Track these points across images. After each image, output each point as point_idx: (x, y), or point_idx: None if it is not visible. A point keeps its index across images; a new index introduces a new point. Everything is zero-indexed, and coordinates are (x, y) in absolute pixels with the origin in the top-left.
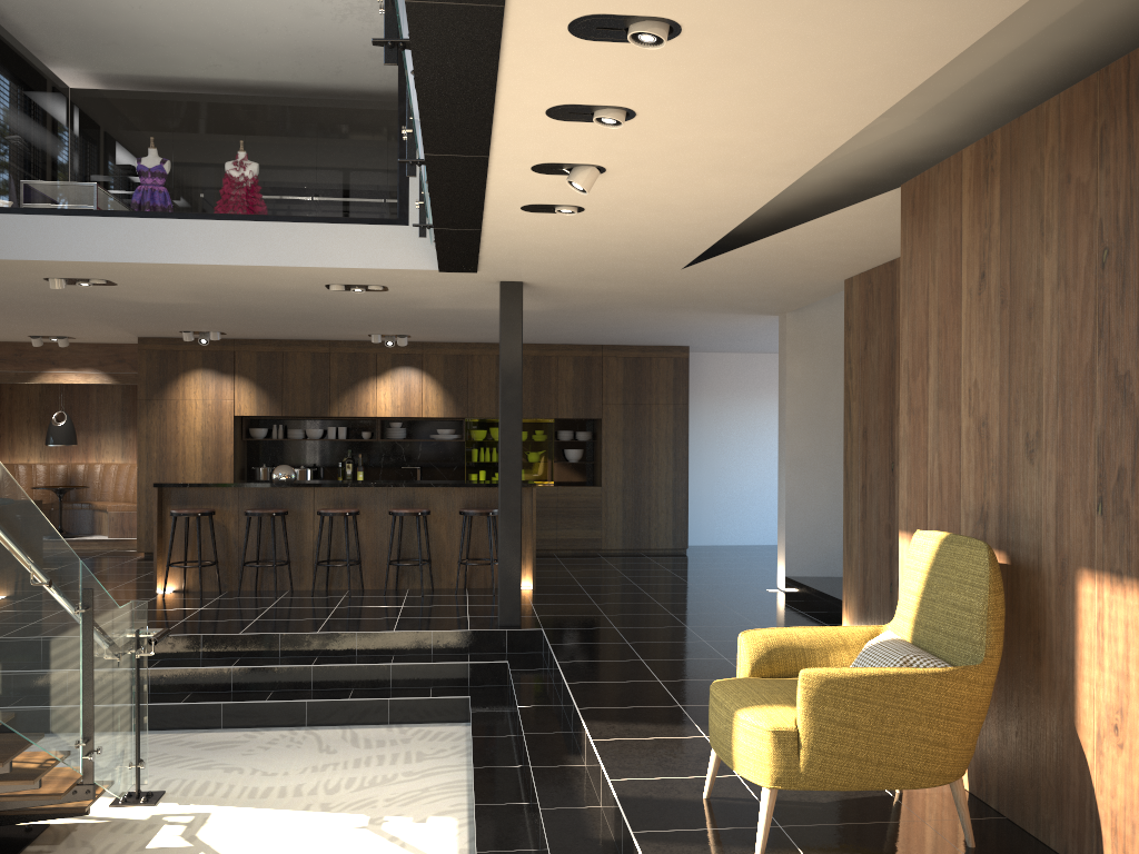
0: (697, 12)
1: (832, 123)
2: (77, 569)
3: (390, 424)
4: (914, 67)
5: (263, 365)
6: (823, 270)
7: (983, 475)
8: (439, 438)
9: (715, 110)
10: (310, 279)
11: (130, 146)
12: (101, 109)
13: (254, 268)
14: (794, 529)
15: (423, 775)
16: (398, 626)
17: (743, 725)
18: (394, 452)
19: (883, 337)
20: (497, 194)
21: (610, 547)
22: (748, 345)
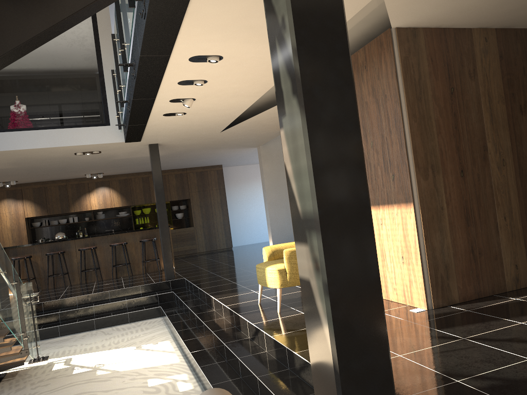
0: (228, 53)
1: (270, 79)
2: (11, 267)
3: (97, 212)
4: None
5: (36, 193)
6: (272, 128)
7: None
8: (120, 216)
9: (233, 78)
10: (69, 151)
11: None
12: None
13: (46, 148)
14: (274, 229)
15: (150, 333)
16: (125, 286)
17: (268, 271)
18: (100, 225)
19: None
20: (155, 110)
21: (200, 251)
22: (245, 161)
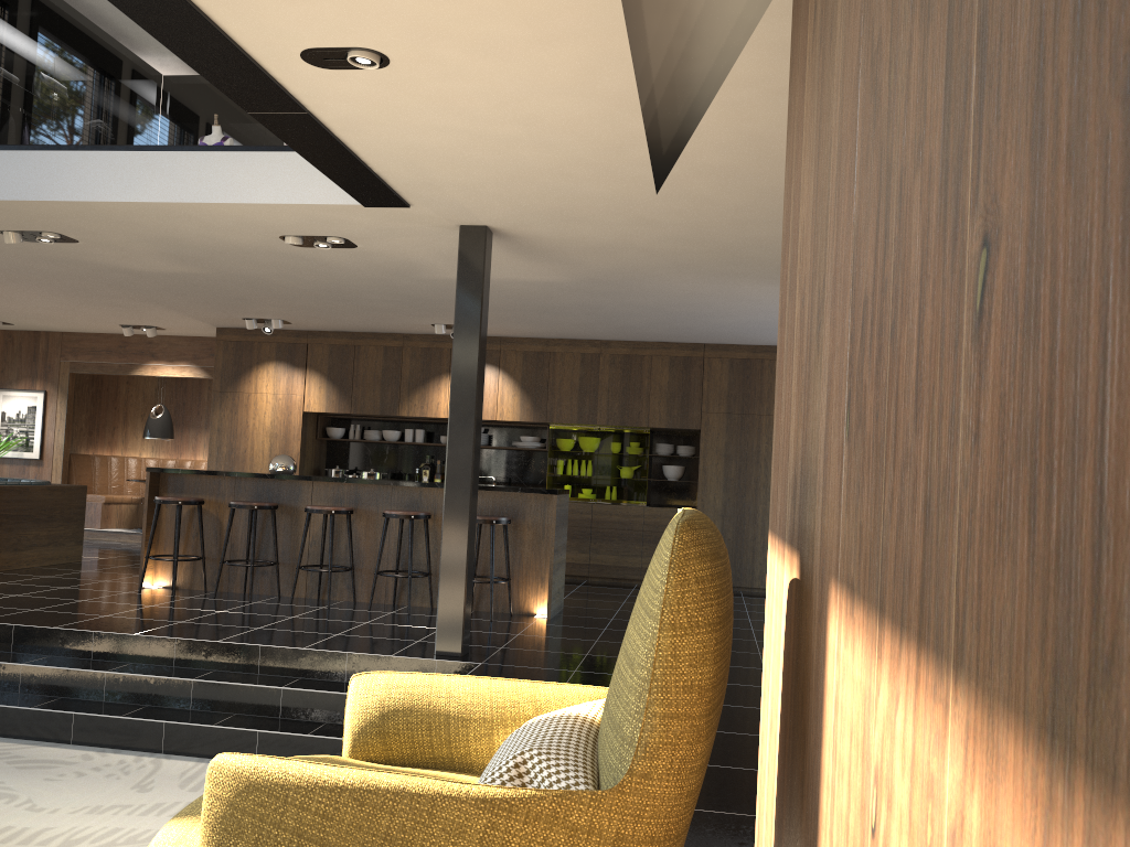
0: None
1: None
2: None
3: None
4: None
5: (334, 358)
6: None
7: (799, 403)
8: (521, 446)
9: None
10: (251, 227)
11: None
12: None
13: (167, 207)
14: None
15: None
16: (319, 643)
17: None
18: None
19: None
20: (235, 25)
21: None
22: None
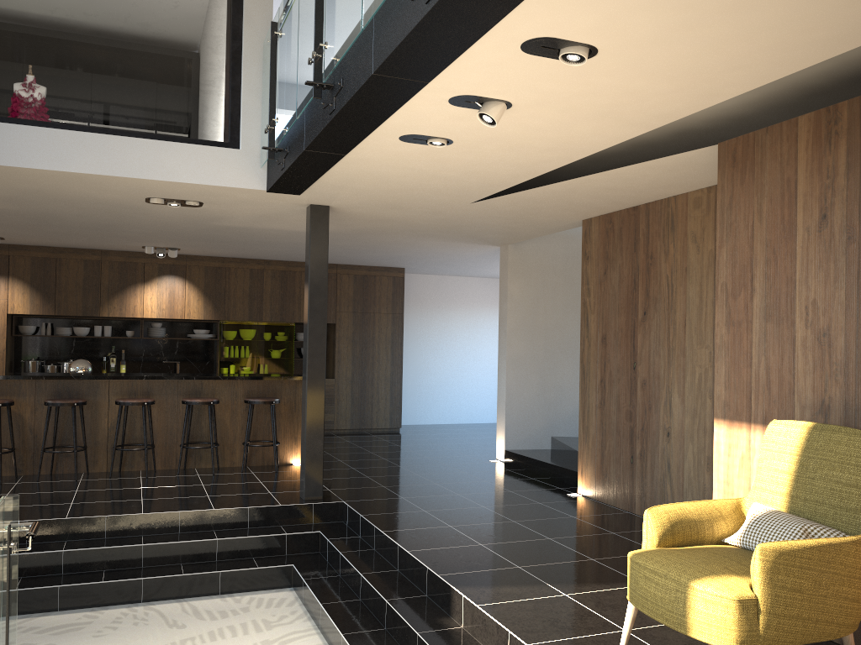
0: None
1: (735, 82)
2: None
3: (152, 324)
4: (857, 37)
5: (37, 269)
6: (576, 211)
7: (824, 375)
8: (196, 337)
9: (662, 59)
10: (137, 191)
11: None
12: None
13: (91, 177)
14: (512, 413)
15: (281, 643)
16: (214, 504)
17: (702, 595)
18: (154, 348)
19: (625, 265)
20: (393, 121)
21: (340, 428)
22: (450, 269)
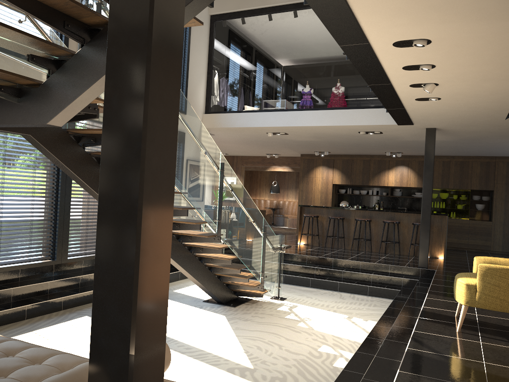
0: (432, 35)
1: None
2: (262, 219)
3: (395, 189)
4: None
5: (344, 164)
6: None
7: None
8: (415, 196)
9: (465, 61)
10: (351, 130)
11: (310, 82)
12: (300, 68)
13: (330, 126)
14: None
15: (372, 310)
16: (377, 262)
17: (458, 282)
18: (396, 201)
19: None
20: (402, 95)
21: (495, 250)
22: None
